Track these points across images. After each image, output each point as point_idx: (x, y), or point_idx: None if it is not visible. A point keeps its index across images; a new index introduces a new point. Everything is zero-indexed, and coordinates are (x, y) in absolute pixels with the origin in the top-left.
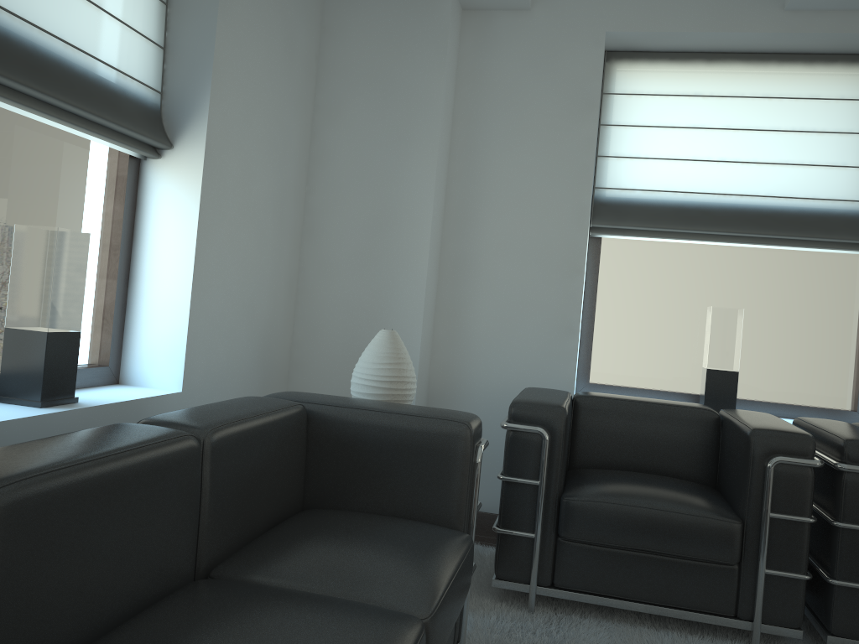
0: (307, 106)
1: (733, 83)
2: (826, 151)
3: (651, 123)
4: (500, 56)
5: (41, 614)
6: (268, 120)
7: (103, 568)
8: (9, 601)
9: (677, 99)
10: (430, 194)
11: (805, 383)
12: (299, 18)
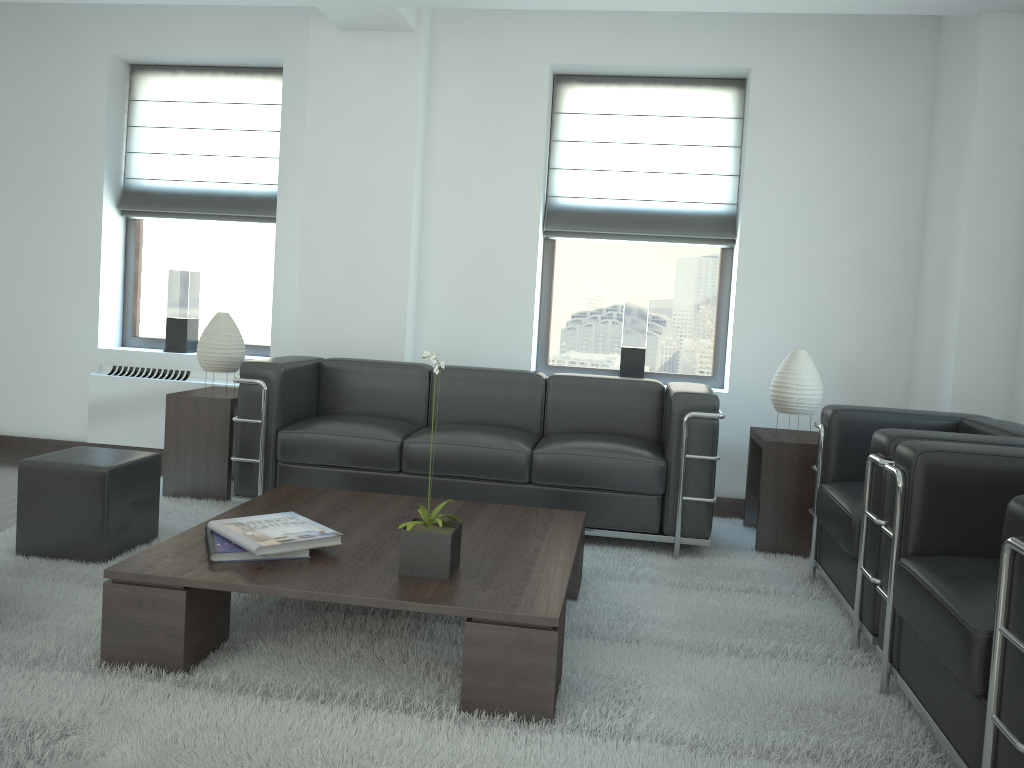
0: (912, 167)
1: None
2: None
3: None
4: None
5: (450, 409)
6: (834, 196)
7: (478, 407)
8: (438, 400)
9: None
10: (964, 225)
11: None
12: (883, 99)
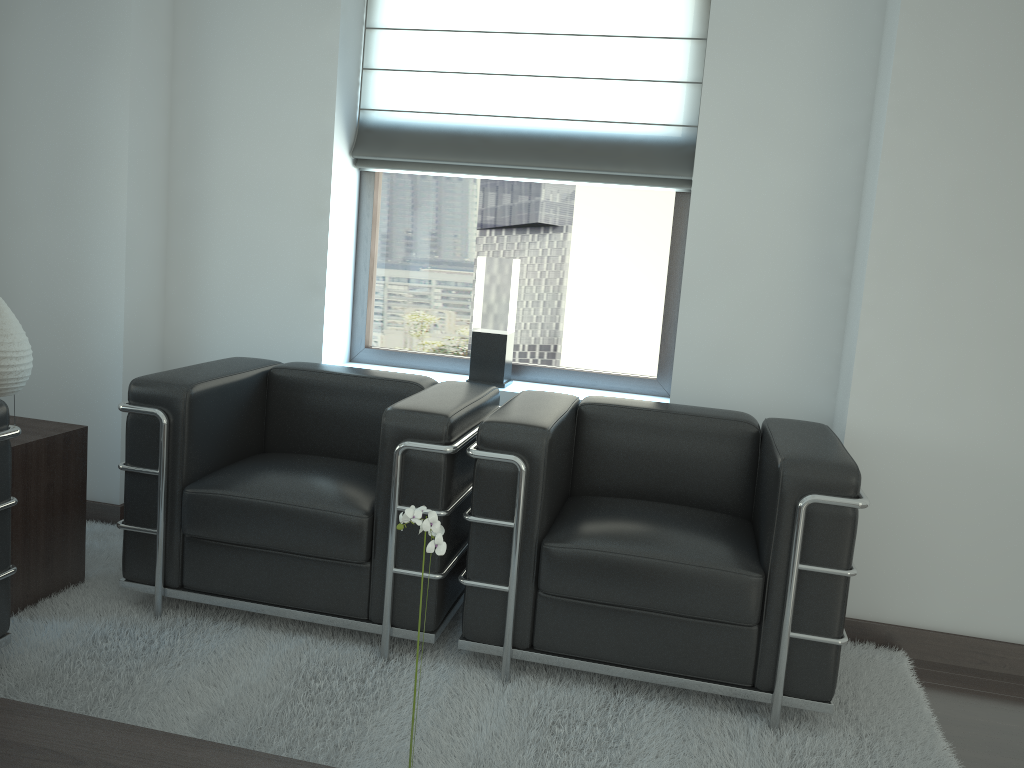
0: None
1: None
2: (625, 61)
3: (424, 26)
4: None
5: None
6: None
7: None
8: None
9: None
10: (125, 121)
11: (605, 346)
12: None
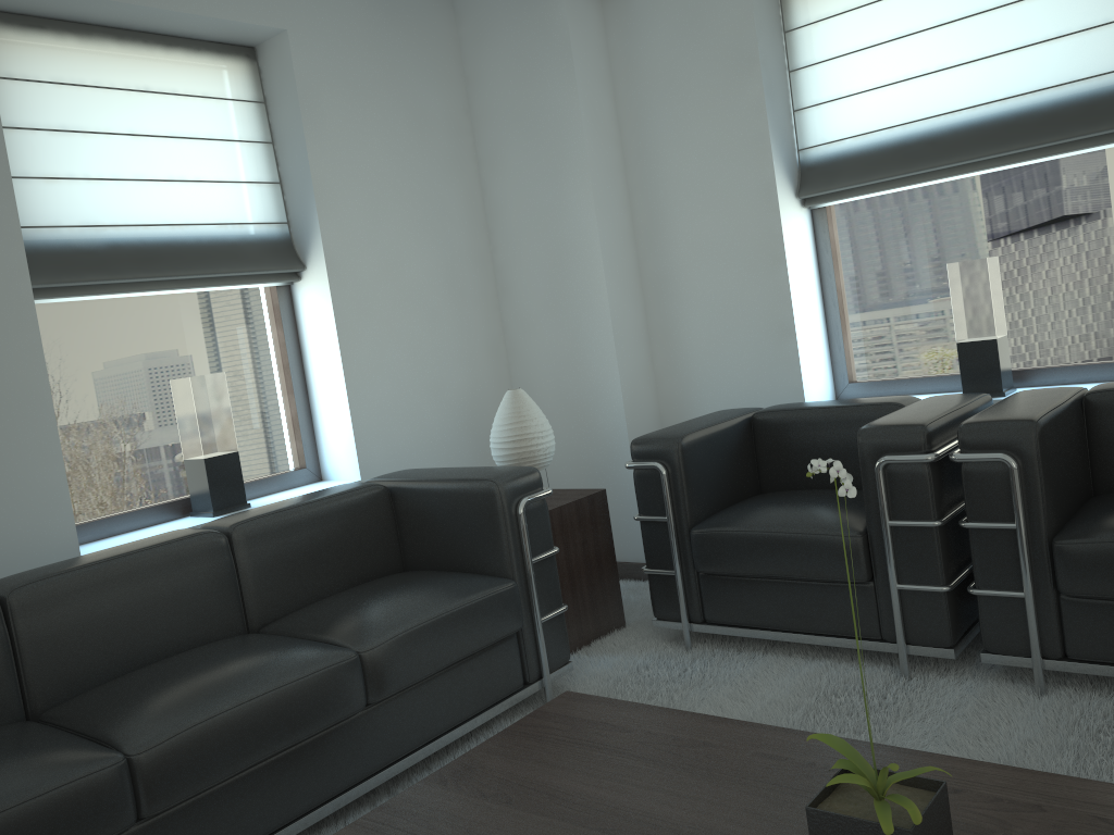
0: (466, 167)
1: None
2: (1077, 10)
3: (846, 50)
4: (647, 38)
5: (74, 658)
6: (408, 203)
7: (128, 630)
8: (43, 650)
9: (871, 8)
10: (593, 222)
11: None
12: (426, 86)
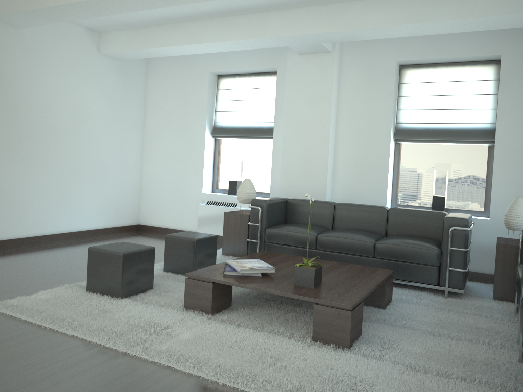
0: None
1: None
2: None
3: None
4: None
5: (343, 222)
6: None
7: (355, 222)
8: (337, 218)
9: None
10: None
11: None
12: None
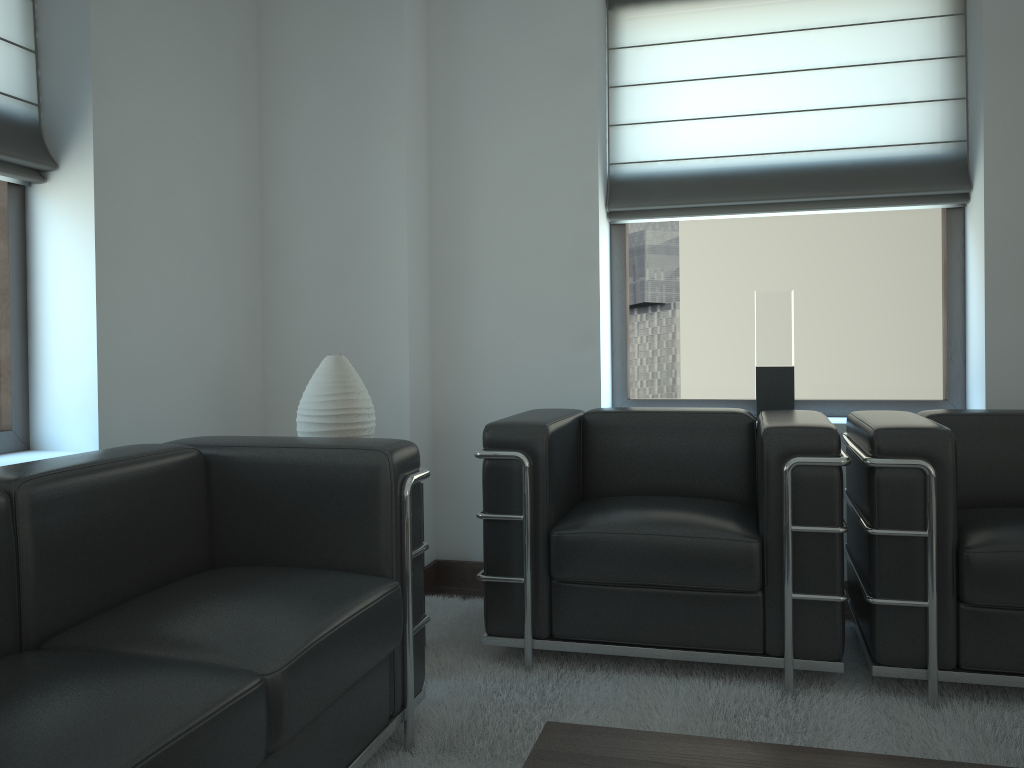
0: (249, 105)
1: (762, 17)
2: (881, 87)
3: (668, 78)
4: (476, 18)
5: None
6: (189, 125)
7: None
8: None
9: (697, 45)
10: (402, 192)
11: (884, 373)
12: None
